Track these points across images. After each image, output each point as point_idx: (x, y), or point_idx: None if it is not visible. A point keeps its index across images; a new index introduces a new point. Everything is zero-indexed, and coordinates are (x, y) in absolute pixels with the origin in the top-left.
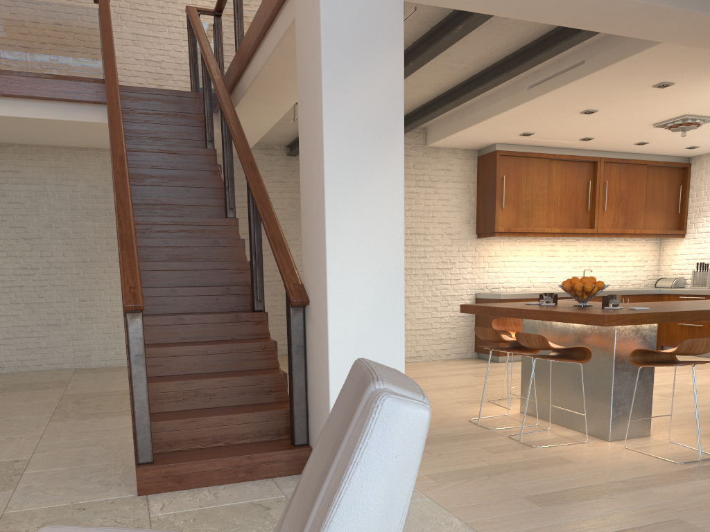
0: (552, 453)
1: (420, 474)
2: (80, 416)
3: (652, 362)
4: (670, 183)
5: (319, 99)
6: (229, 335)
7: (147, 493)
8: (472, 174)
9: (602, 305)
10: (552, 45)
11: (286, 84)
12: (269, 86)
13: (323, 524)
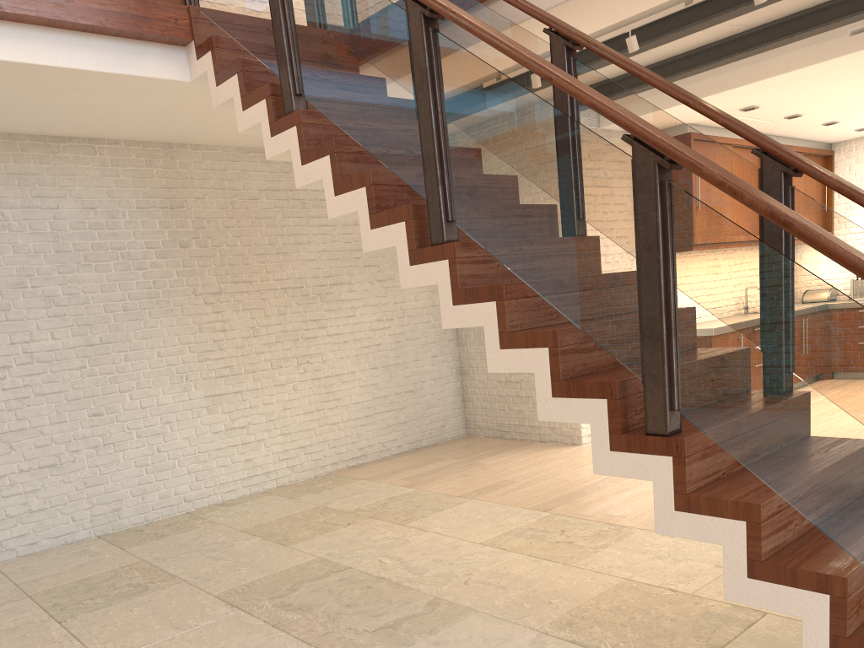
0: None
1: None
2: (381, 638)
3: None
4: None
5: None
6: None
7: None
8: None
9: None
10: None
11: (615, 5)
12: (583, 8)
13: None
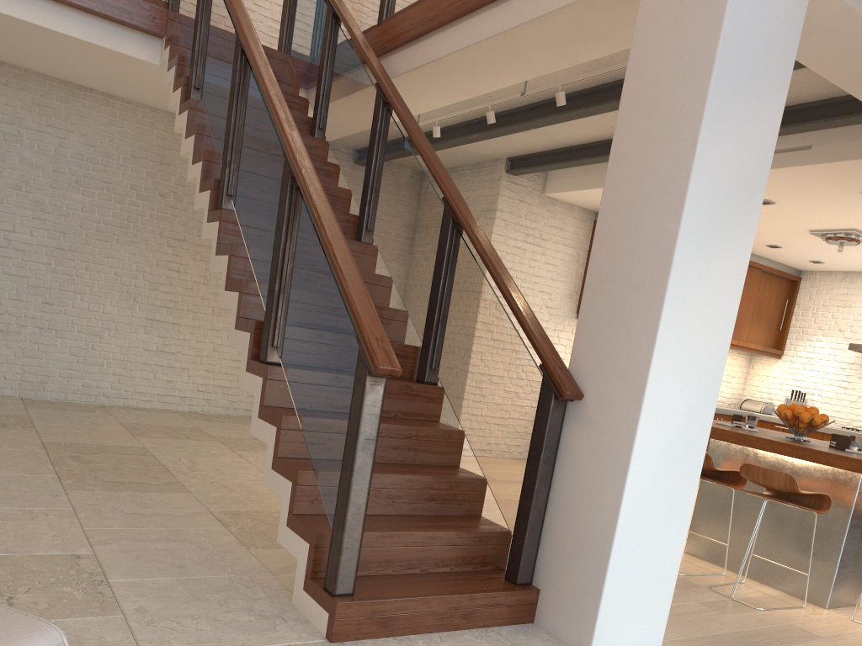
0: (783, 620)
1: (669, 638)
2: (105, 485)
3: None
4: (778, 296)
5: (688, 135)
6: (392, 411)
7: (343, 639)
8: (585, 240)
9: (836, 445)
10: (798, 120)
11: (459, 81)
12: (434, 78)
13: None
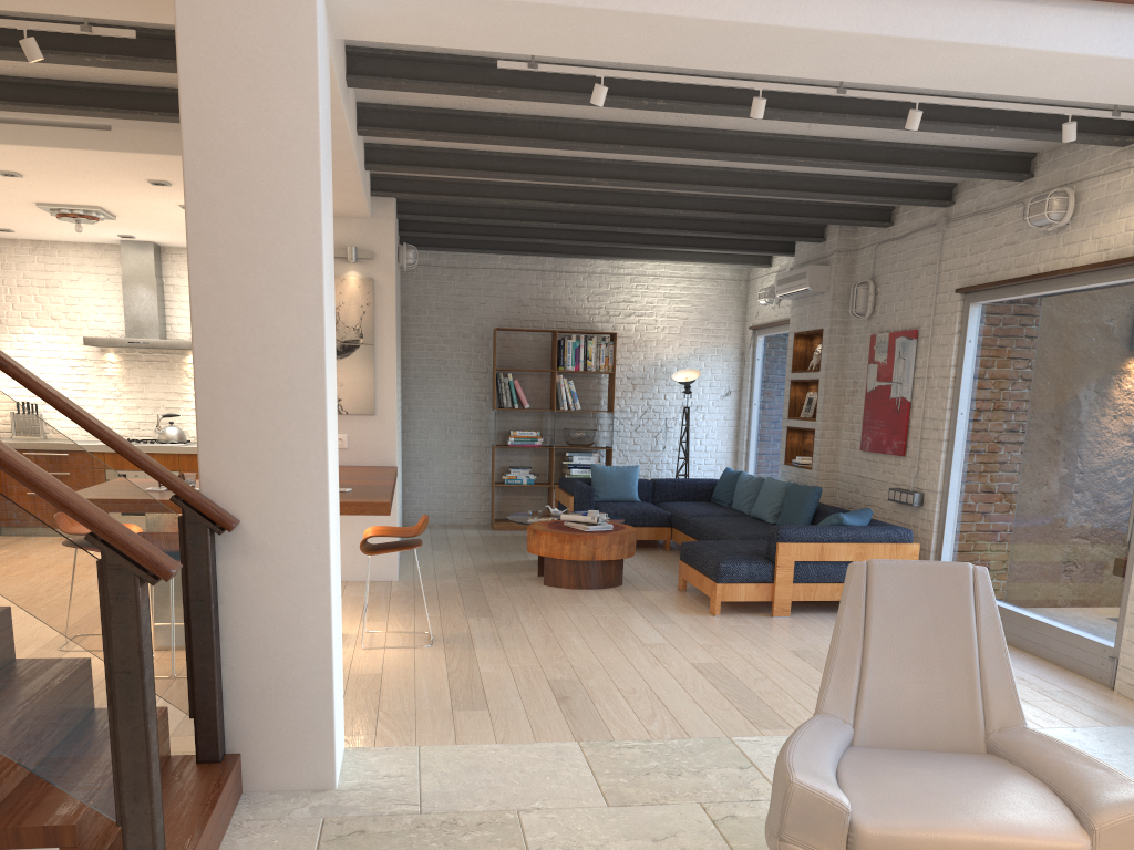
0: None
1: None
2: None
3: (377, 548)
4: None
5: (308, 225)
6: None
7: None
8: None
9: None
10: (120, 104)
11: None
12: None
13: (999, 628)
